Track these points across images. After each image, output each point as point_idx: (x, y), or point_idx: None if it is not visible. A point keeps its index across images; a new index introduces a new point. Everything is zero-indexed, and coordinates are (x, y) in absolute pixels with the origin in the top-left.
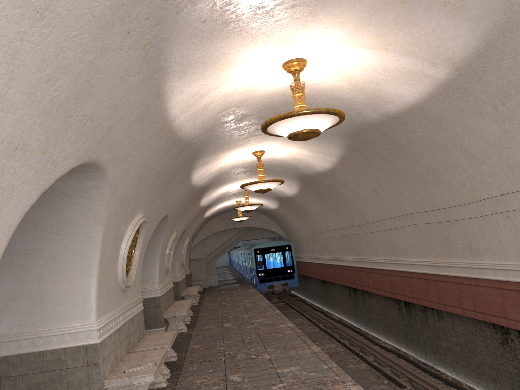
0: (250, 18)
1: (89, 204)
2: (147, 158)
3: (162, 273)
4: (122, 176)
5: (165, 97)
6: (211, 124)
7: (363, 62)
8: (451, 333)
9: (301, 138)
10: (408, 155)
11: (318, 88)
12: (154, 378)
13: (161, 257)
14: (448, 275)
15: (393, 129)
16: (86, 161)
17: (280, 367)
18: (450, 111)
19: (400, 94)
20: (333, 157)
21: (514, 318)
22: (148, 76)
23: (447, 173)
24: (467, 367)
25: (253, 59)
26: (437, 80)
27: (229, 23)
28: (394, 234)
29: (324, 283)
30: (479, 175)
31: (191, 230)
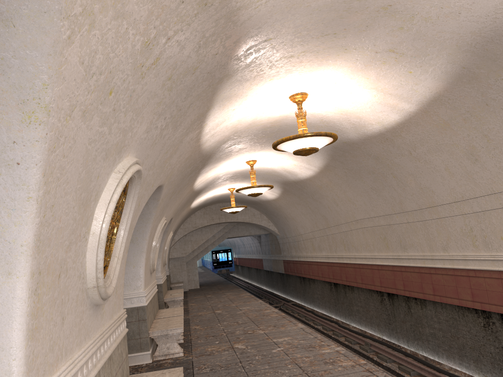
0: None
1: None
2: None
3: (148, 273)
4: None
5: None
6: None
7: None
8: None
9: None
10: None
11: None
12: None
13: (147, 251)
14: None
15: None
16: None
17: None
18: None
19: None
20: (414, 102)
21: None
22: None
23: None
24: None
25: None
26: None
27: None
28: (492, 218)
29: (334, 286)
30: None
31: (176, 222)
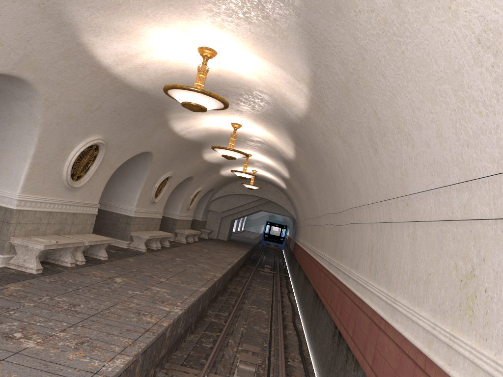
0: (137, 5)
1: (30, 109)
2: (90, 91)
3: (145, 201)
4: (60, 97)
5: (87, 47)
6: (162, 83)
7: (258, 65)
8: (322, 322)
9: (189, 109)
10: (321, 159)
11: (242, 78)
12: (44, 248)
13: (145, 187)
14: (330, 272)
15: (307, 131)
16: (5, 73)
17: (157, 287)
18: (323, 125)
19: (295, 100)
20: (291, 147)
21: (337, 314)
22: (55, 27)
23: (337, 182)
24: (319, 352)
25: (166, 37)
26: (306, 95)
27: (119, 4)
28: (324, 231)
29: (299, 266)
30: (346, 188)
31: (205, 182)
